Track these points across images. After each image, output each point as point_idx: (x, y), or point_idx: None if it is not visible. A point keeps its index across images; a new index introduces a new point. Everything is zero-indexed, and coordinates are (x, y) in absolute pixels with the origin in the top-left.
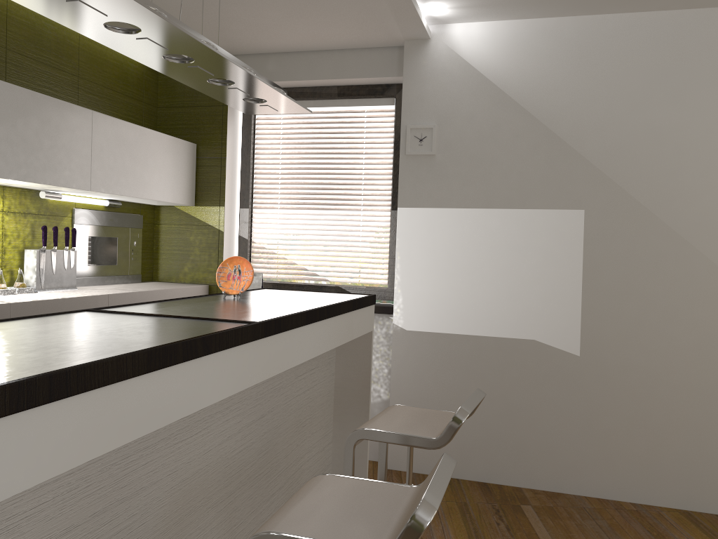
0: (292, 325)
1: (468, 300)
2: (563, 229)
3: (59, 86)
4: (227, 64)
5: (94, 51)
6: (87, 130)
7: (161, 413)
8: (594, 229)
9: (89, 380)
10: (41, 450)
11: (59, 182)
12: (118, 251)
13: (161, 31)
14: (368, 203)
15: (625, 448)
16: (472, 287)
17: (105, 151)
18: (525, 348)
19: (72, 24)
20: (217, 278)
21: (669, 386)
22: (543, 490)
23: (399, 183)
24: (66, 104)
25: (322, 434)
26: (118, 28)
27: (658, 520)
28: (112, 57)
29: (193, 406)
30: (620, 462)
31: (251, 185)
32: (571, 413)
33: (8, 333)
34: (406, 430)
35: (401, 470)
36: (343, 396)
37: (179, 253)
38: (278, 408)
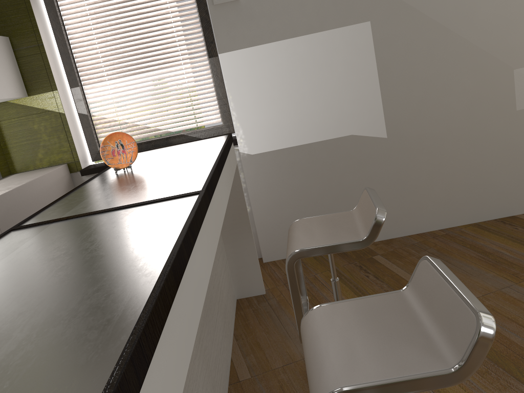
0: (215, 183)
1: (295, 117)
2: (357, 41)
3: None
4: None
5: None
6: None
7: (193, 320)
8: (380, 35)
9: (153, 333)
10: None
11: None
12: None
13: None
14: (186, 56)
15: (429, 194)
16: (296, 106)
17: None
18: (346, 143)
19: None
20: (102, 158)
21: (452, 141)
22: (379, 241)
23: (214, 32)
24: None
25: (222, 257)
26: None
27: (463, 236)
28: None
29: (202, 296)
30: (428, 204)
31: (74, 65)
32: (388, 181)
33: None
34: (333, 240)
35: (274, 260)
36: (227, 222)
37: (28, 142)
38: None
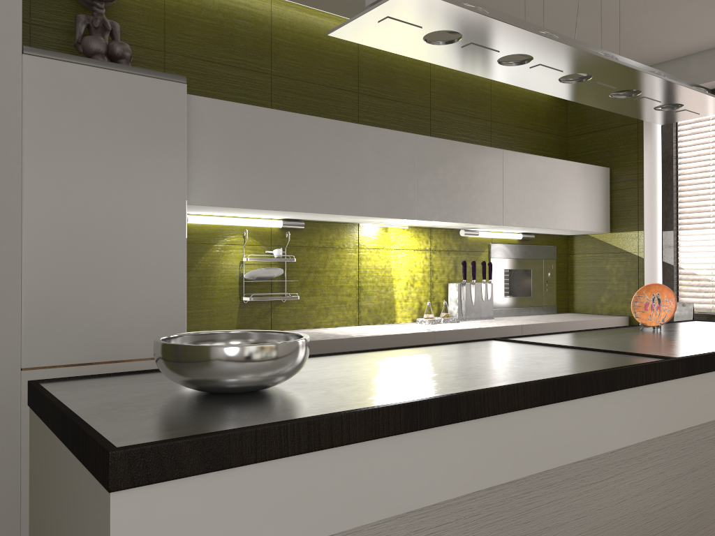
0: None
1: None
2: None
3: (474, 133)
4: (629, 72)
5: (504, 94)
6: (498, 169)
7: (558, 451)
8: None
9: (479, 407)
10: (433, 471)
11: (474, 219)
12: (532, 283)
13: (552, 53)
14: None
15: None
16: None
17: (515, 187)
18: None
19: (470, 68)
20: (631, 308)
21: None
22: None
23: None
24: (478, 148)
25: None
26: (512, 62)
27: None
28: (521, 97)
29: (595, 447)
30: None
31: (675, 205)
32: None
33: (420, 357)
34: None
35: None
36: None
37: (594, 282)
38: (713, 463)
